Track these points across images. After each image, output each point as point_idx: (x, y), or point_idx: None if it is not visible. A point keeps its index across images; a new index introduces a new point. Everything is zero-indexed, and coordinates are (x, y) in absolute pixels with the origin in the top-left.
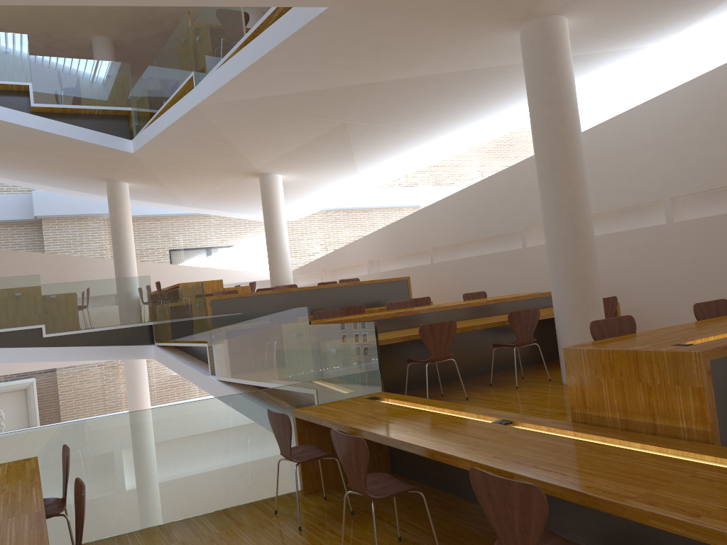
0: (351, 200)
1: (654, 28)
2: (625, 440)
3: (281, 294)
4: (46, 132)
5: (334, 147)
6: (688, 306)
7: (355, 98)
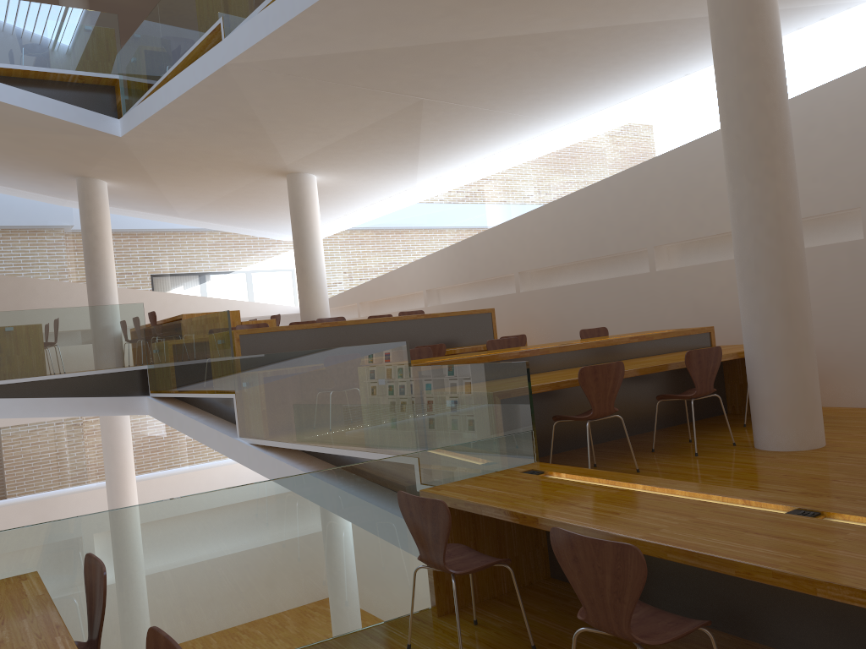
0: (403, 212)
1: None
2: None
3: (332, 328)
4: (0, 102)
5: (396, 137)
6: None
7: (445, 63)
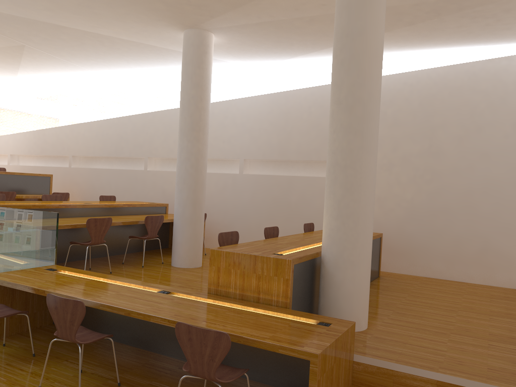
0: (2, 102)
1: (256, 58)
2: (245, 305)
3: None
4: None
5: (4, 59)
6: (242, 224)
7: (42, 31)
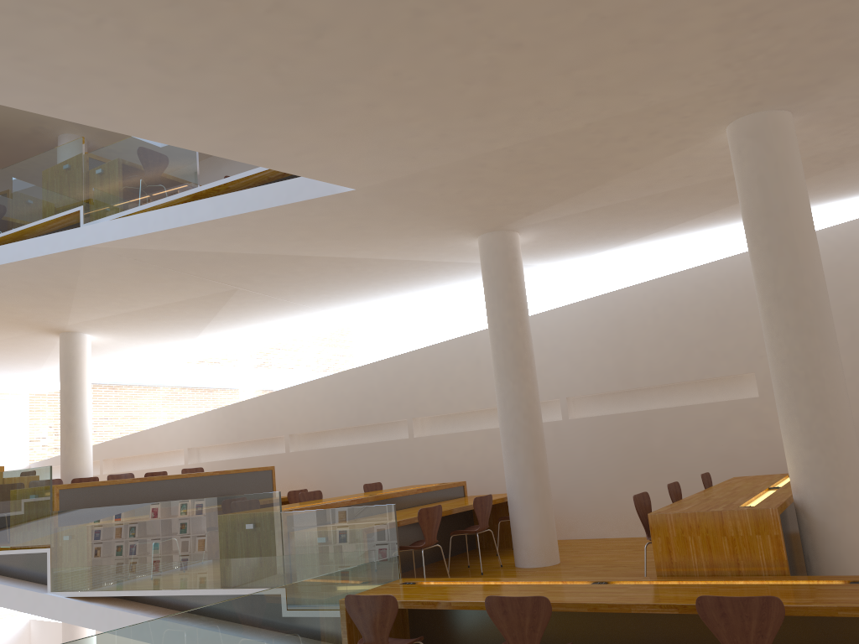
0: (165, 373)
1: (565, 254)
2: (729, 580)
3: (142, 483)
4: None
5: (194, 312)
6: (582, 495)
7: (273, 267)
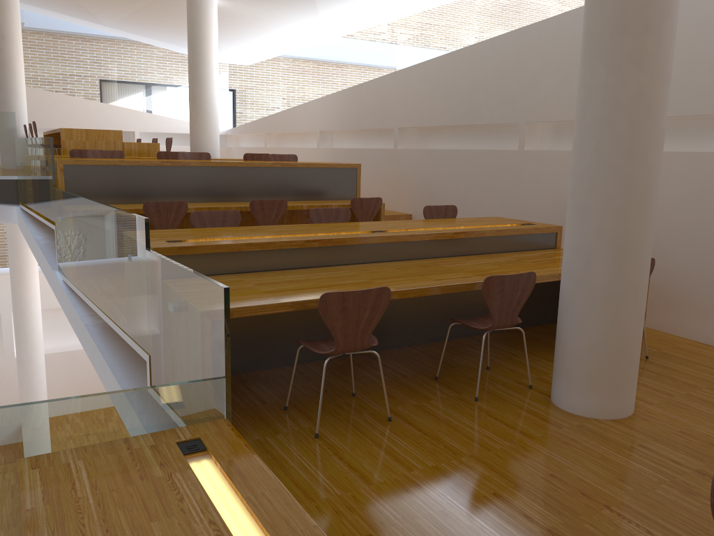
0: (309, 48)
1: None
2: None
3: (174, 167)
4: None
5: None
6: None
7: None
